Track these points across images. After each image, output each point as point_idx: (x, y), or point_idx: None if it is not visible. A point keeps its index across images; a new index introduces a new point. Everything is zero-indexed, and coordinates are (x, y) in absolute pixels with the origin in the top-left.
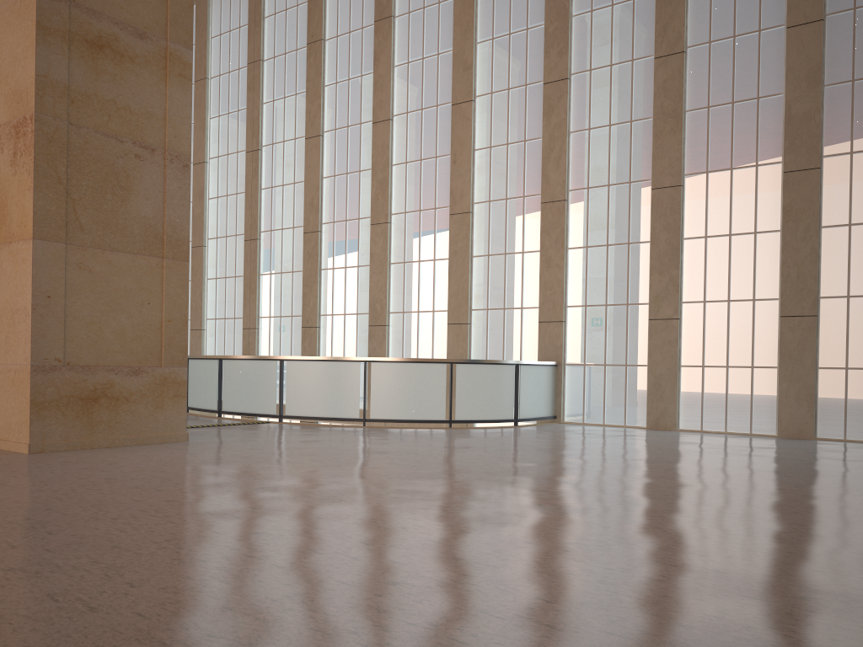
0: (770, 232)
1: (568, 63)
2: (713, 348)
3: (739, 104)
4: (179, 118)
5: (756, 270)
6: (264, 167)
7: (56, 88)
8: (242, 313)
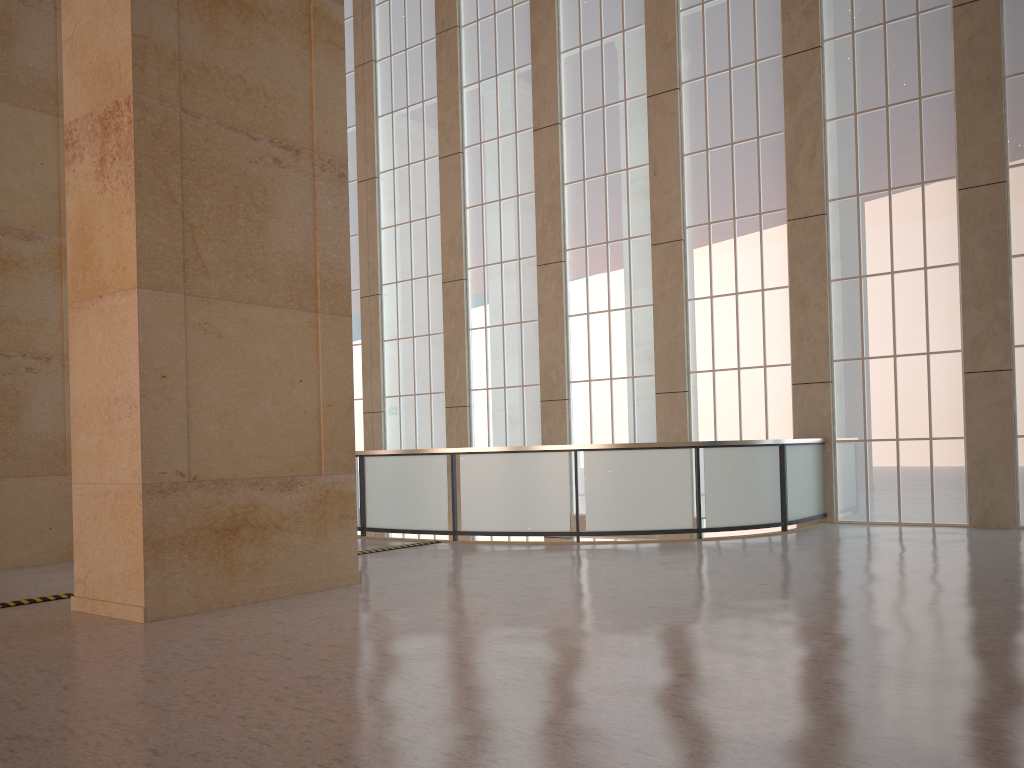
0: None
1: (819, 26)
2: None
3: None
4: (329, 105)
5: None
6: (382, 200)
7: (162, 57)
8: (361, 393)
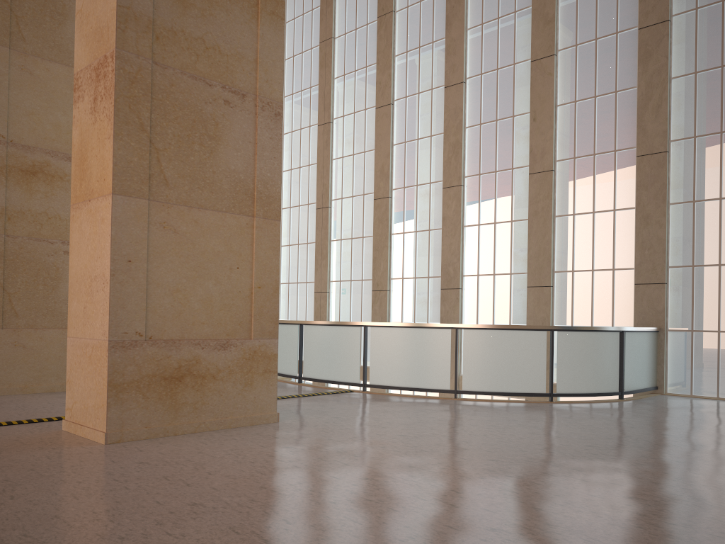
0: None
1: (669, 4)
2: None
3: None
4: (270, 61)
5: None
6: (335, 138)
7: (140, 22)
8: (313, 278)
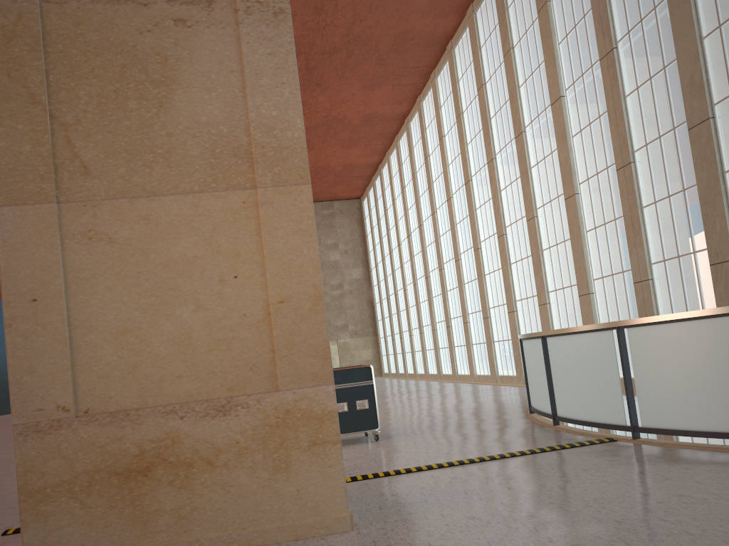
0: None
1: None
2: None
3: None
4: None
5: None
6: (623, 67)
7: None
8: (630, 264)
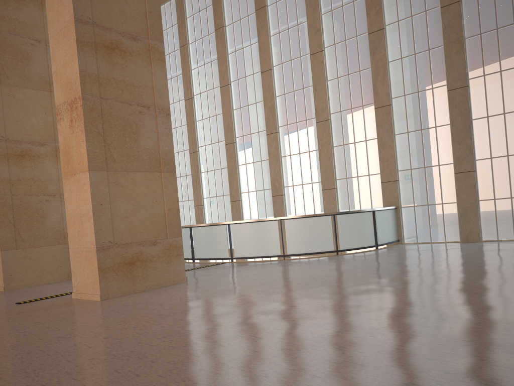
0: None
1: (383, 19)
2: (500, 187)
3: (501, 29)
4: (160, 86)
5: None
6: (196, 108)
7: (91, 78)
8: (192, 197)
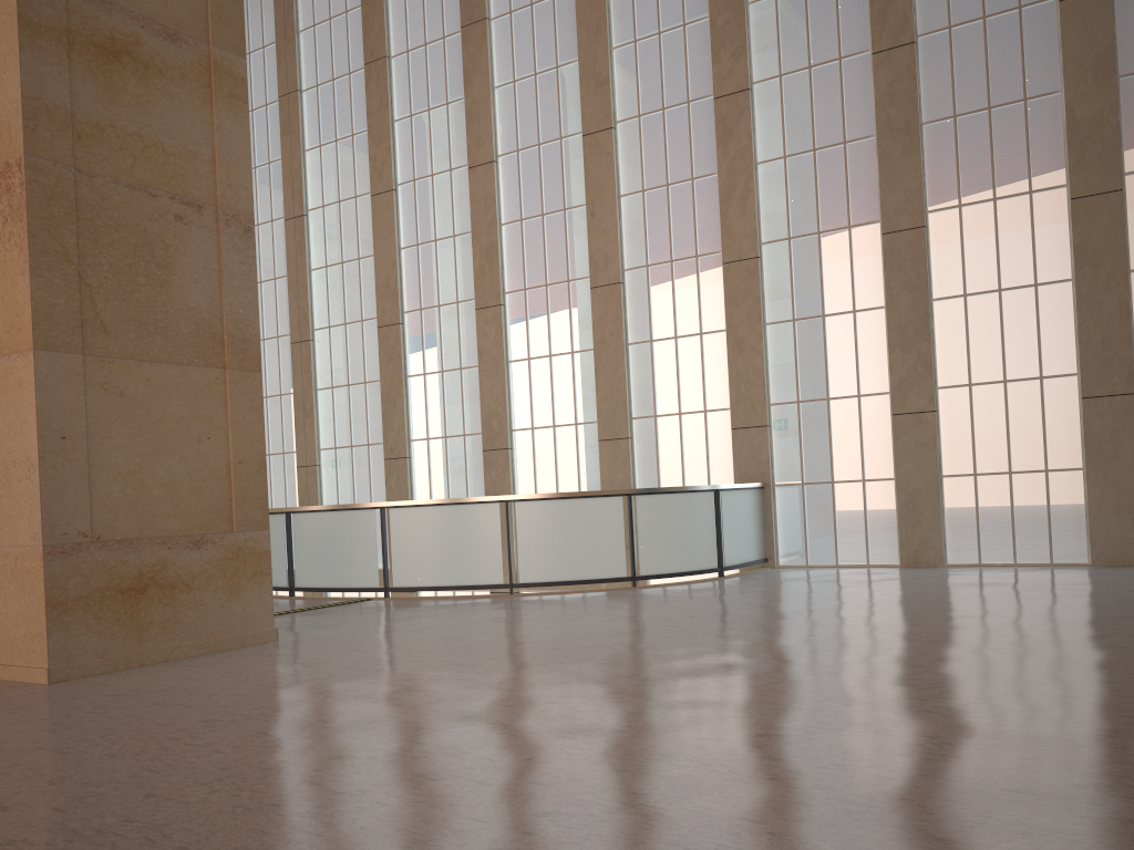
0: (1057, 283)
1: (748, 68)
2: (987, 448)
3: (998, 109)
4: (233, 159)
5: (1041, 337)
6: (312, 239)
7: (54, 117)
8: (294, 446)
